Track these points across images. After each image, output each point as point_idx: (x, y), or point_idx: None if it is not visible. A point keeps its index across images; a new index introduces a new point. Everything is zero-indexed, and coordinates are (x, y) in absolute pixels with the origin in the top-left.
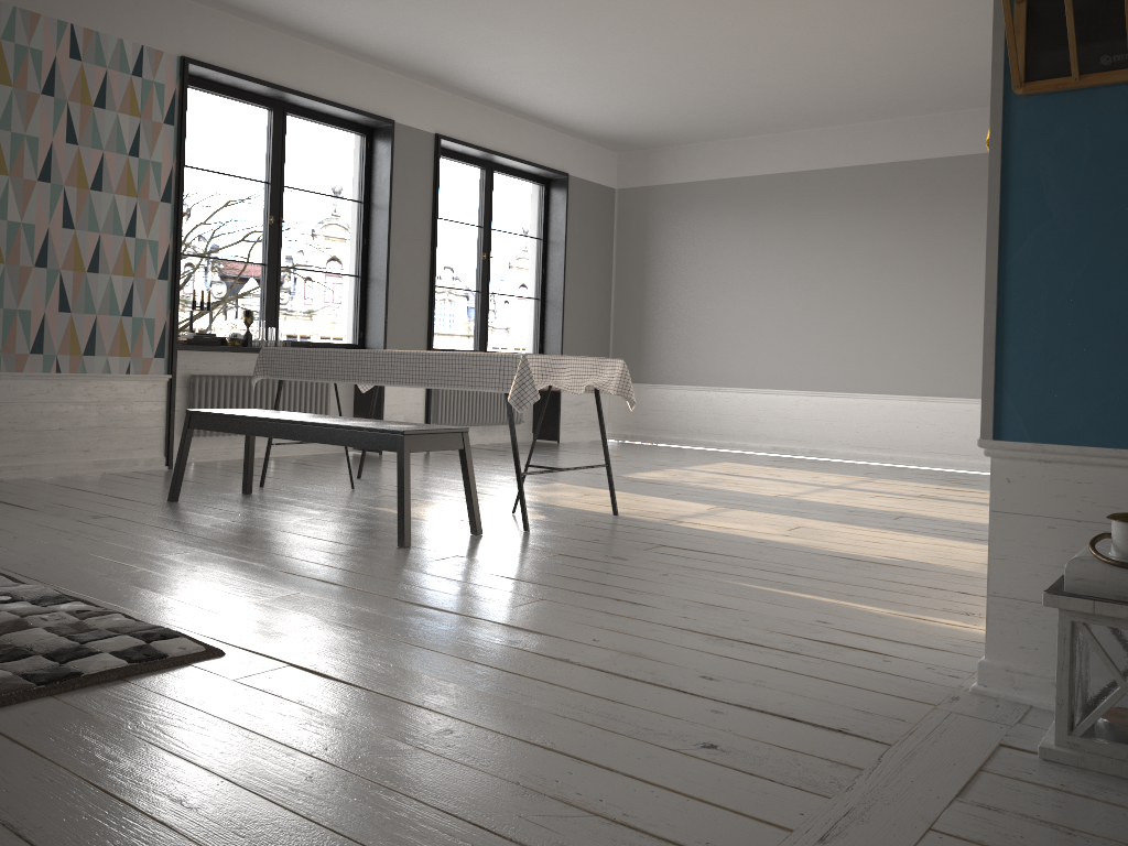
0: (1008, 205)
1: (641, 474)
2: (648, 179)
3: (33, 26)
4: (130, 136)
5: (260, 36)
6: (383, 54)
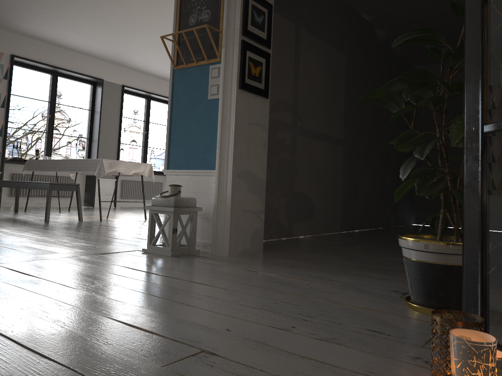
0: (173, 101)
1: None
2: None
3: None
4: None
5: (45, 47)
6: (96, 54)
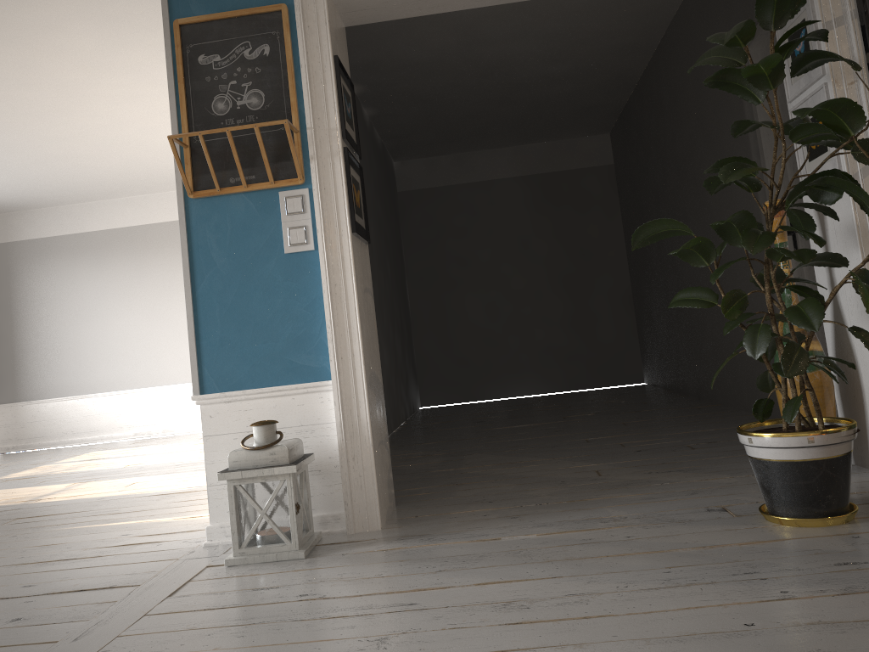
0: (193, 259)
1: (15, 474)
2: (8, 236)
3: None
4: None
5: None
6: None
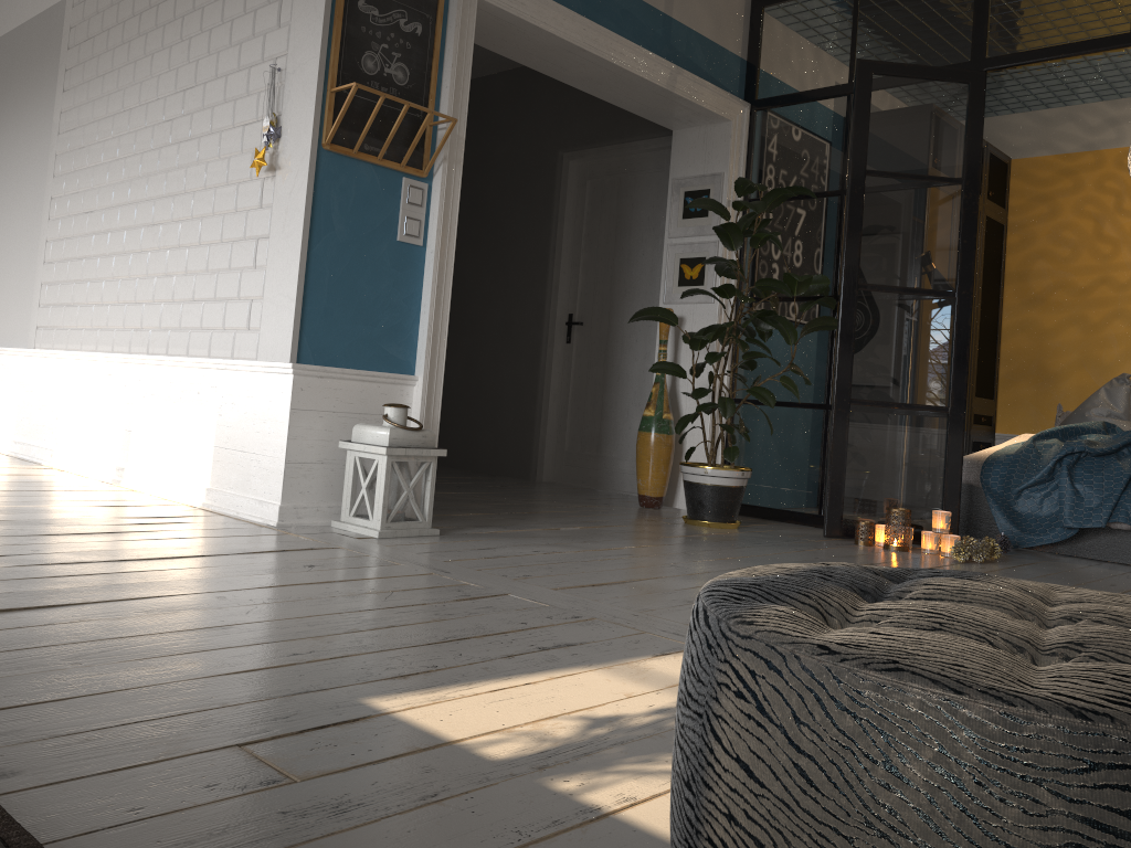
0: (314, 216)
1: None
2: None
3: None
4: None
5: None
6: None
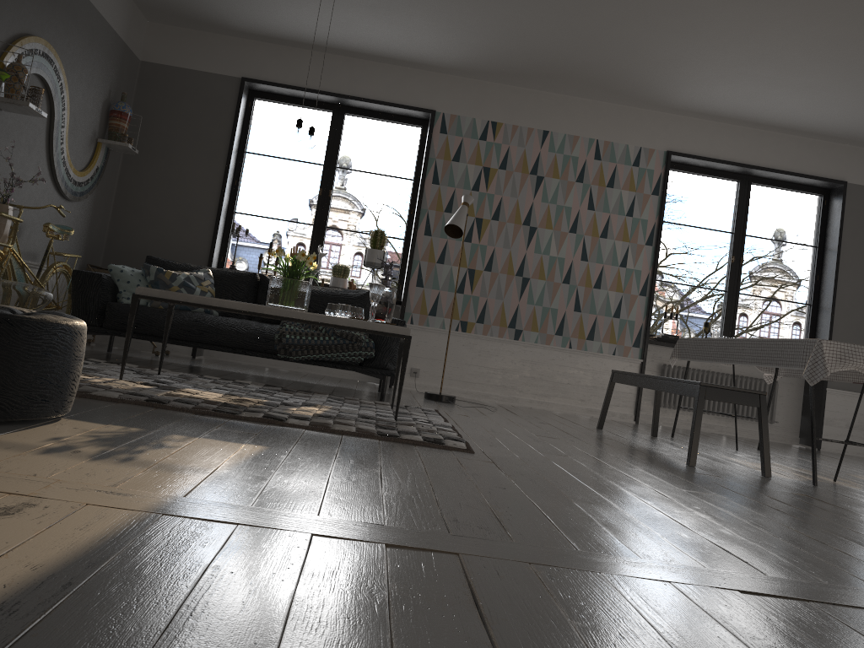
0: None
1: None
2: None
3: (574, 144)
4: (627, 203)
5: (727, 131)
6: (830, 131)
